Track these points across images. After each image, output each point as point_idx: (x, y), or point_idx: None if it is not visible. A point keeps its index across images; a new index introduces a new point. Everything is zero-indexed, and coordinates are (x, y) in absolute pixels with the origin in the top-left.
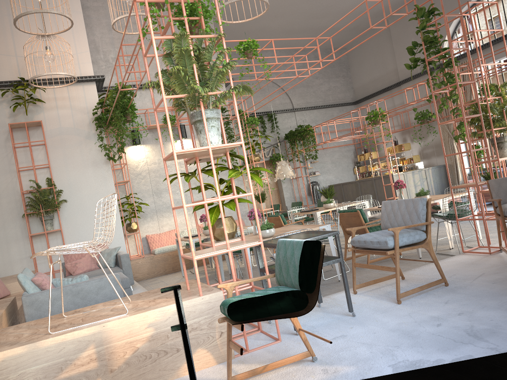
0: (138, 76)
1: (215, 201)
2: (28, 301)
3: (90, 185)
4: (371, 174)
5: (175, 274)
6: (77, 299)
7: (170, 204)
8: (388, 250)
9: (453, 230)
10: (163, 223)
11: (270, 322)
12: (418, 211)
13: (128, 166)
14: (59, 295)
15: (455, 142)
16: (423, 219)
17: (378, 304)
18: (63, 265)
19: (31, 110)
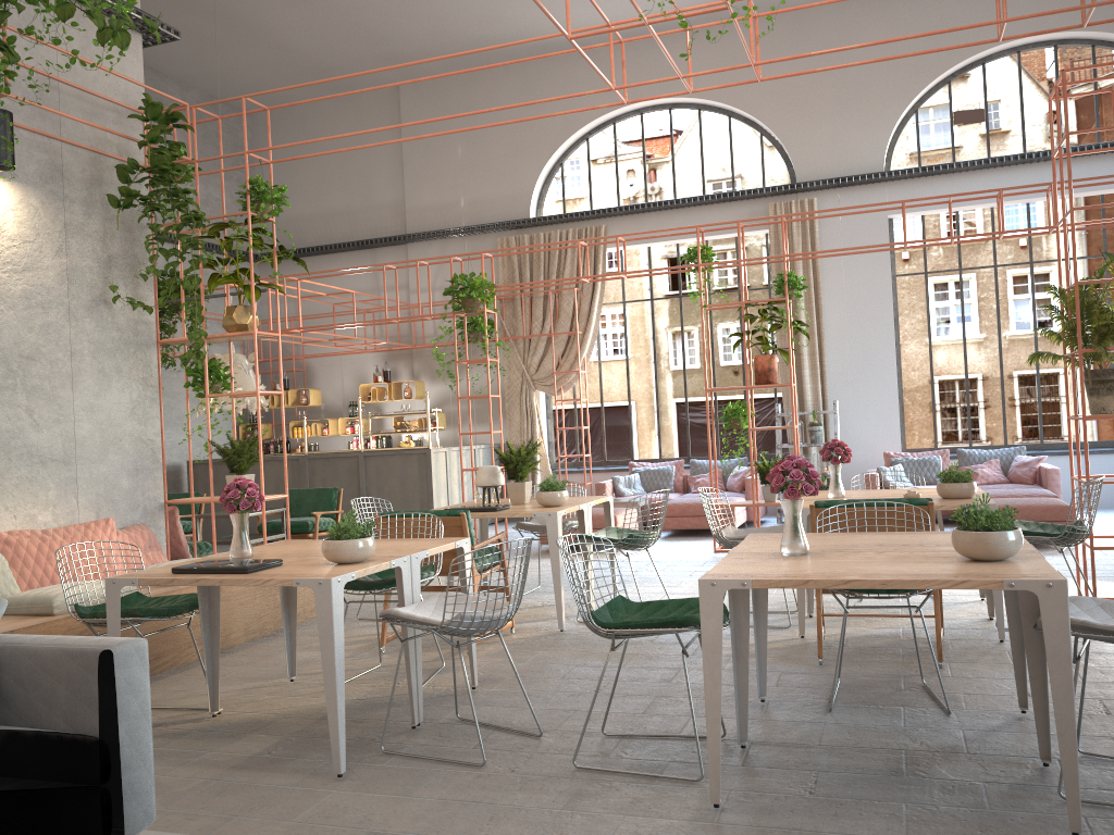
0: None
1: None
2: None
3: None
4: (355, 443)
5: None
6: None
7: None
8: None
9: None
10: None
11: None
12: None
13: None
14: None
15: None
16: None
17: None
18: None
19: None
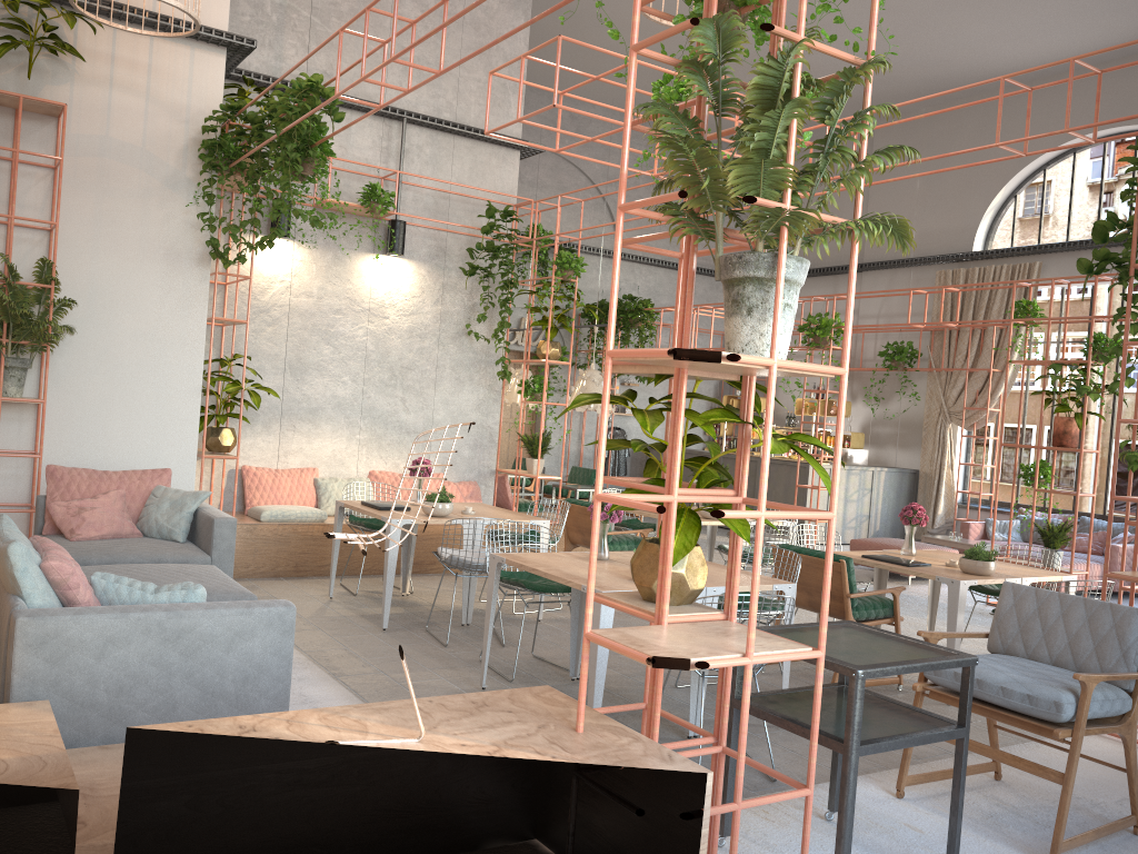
0: (325, 69)
1: (752, 516)
2: (33, 632)
3: (145, 306)
4: (757, 449)
5: (301, 584)
6: (171, 654)
7: (320, 405)
8: (1047, 723)
9: (975, 640)
10: (291, 446)
11: (721, 845)
12: (1127, 640)
13: (244, 283)
14: (124, 632)
15: (1129, 469)
16: (1135, 664)
17: (993, 853)
18: (40, 504)
19: (40, 68)
